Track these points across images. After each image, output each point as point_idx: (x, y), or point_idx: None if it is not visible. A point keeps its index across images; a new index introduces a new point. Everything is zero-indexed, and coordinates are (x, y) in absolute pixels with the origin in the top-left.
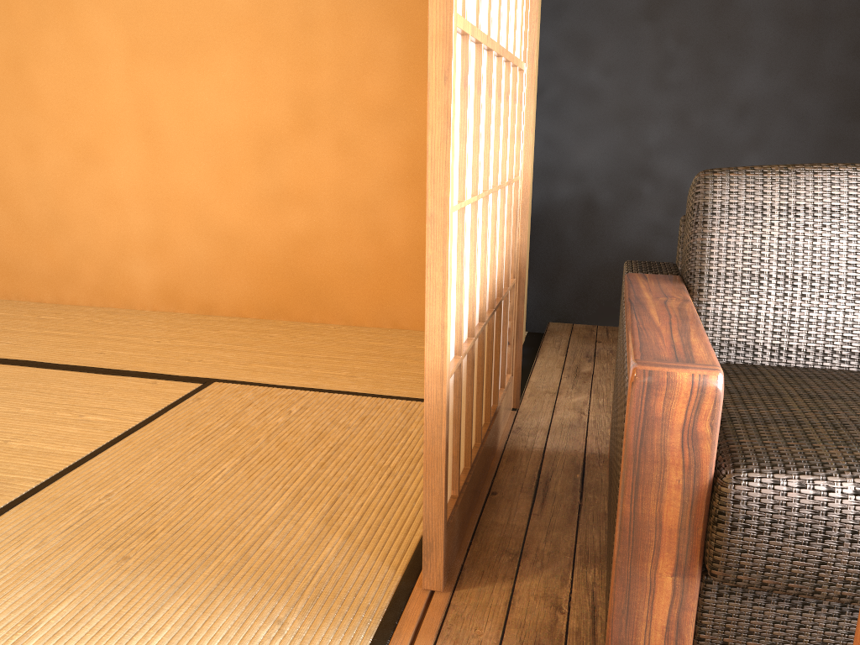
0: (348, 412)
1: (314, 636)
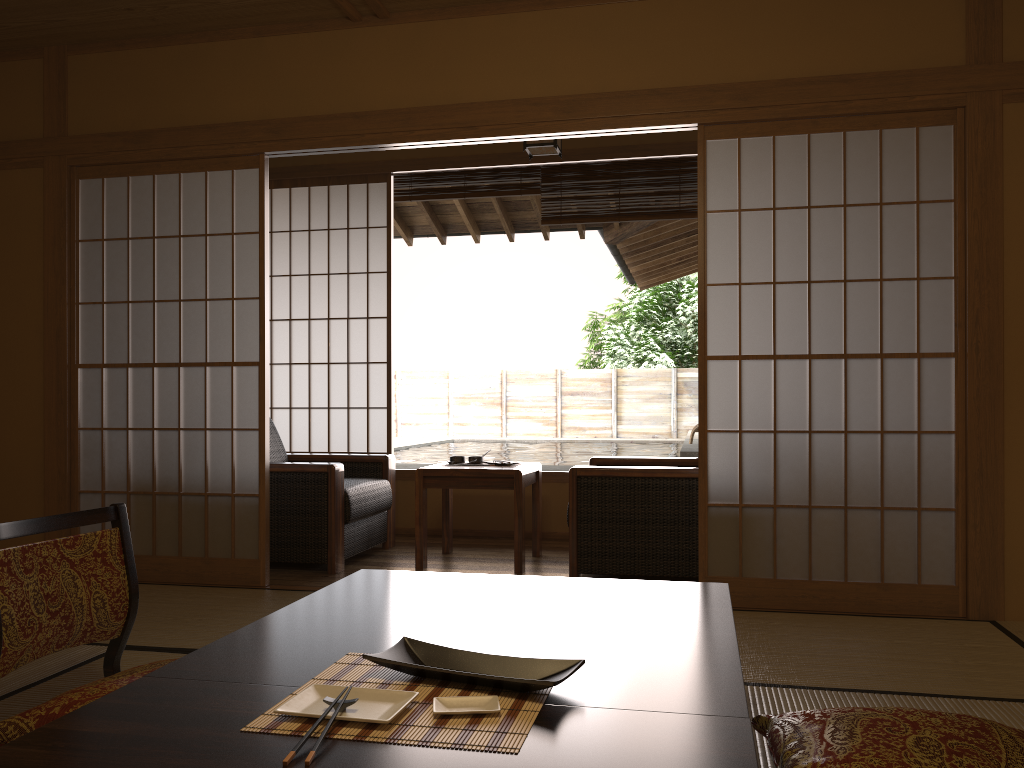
0: None
1: (286, 595)
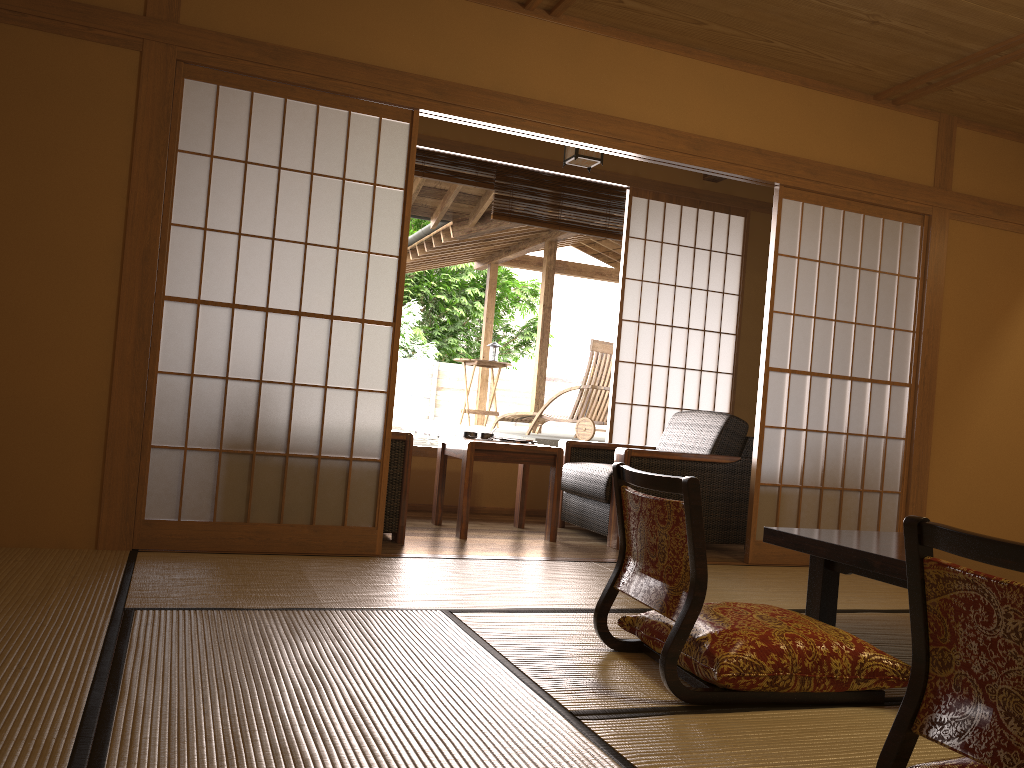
0: (179, 572)
1: (428, 562)
